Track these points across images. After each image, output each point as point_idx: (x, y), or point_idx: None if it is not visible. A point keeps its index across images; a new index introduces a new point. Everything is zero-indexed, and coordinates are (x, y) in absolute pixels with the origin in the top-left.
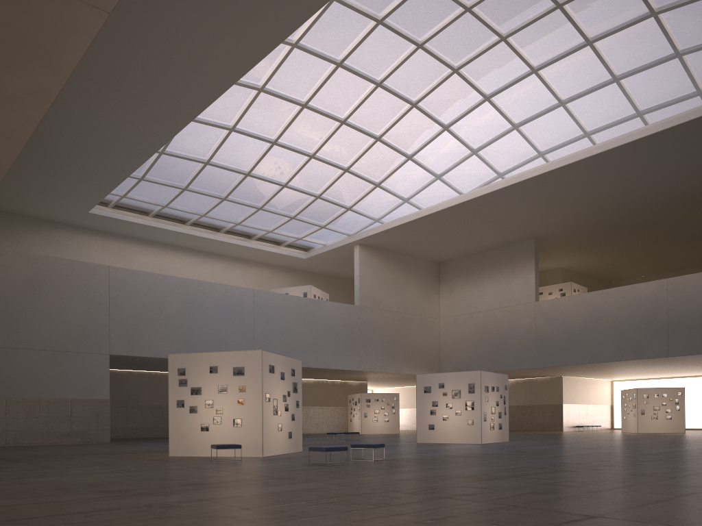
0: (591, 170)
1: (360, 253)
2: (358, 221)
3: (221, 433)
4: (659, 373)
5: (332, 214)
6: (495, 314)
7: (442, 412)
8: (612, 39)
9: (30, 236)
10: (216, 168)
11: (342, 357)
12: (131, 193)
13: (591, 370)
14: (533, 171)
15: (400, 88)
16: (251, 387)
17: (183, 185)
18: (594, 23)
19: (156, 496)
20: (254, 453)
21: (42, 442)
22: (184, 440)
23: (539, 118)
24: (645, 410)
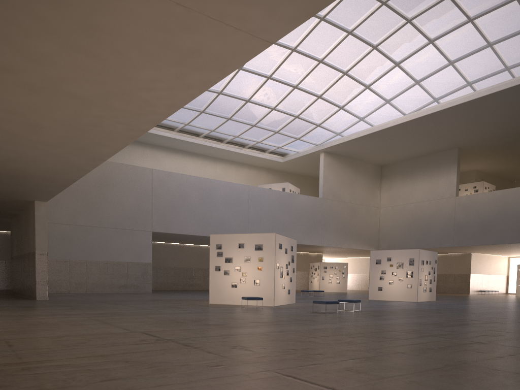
0: (509, 97)
1: (324, 158)
2: (324, 134)
3: (245, 289)
4: None
5: (306, 129)
6: (423, 205)
7: (388, 278)
8: None
9: None
10: (226, 96)
11: (309, 235)
12: None
13: (495, 249)
14: (464, 98)
15: (365, 34)
16: (267, 258)
17: (201, 109)
18: None
19: (245, 328)
20: (268, 303)
21: (108, 291)
22: (220, 293)
23: (470, 56)
24: None
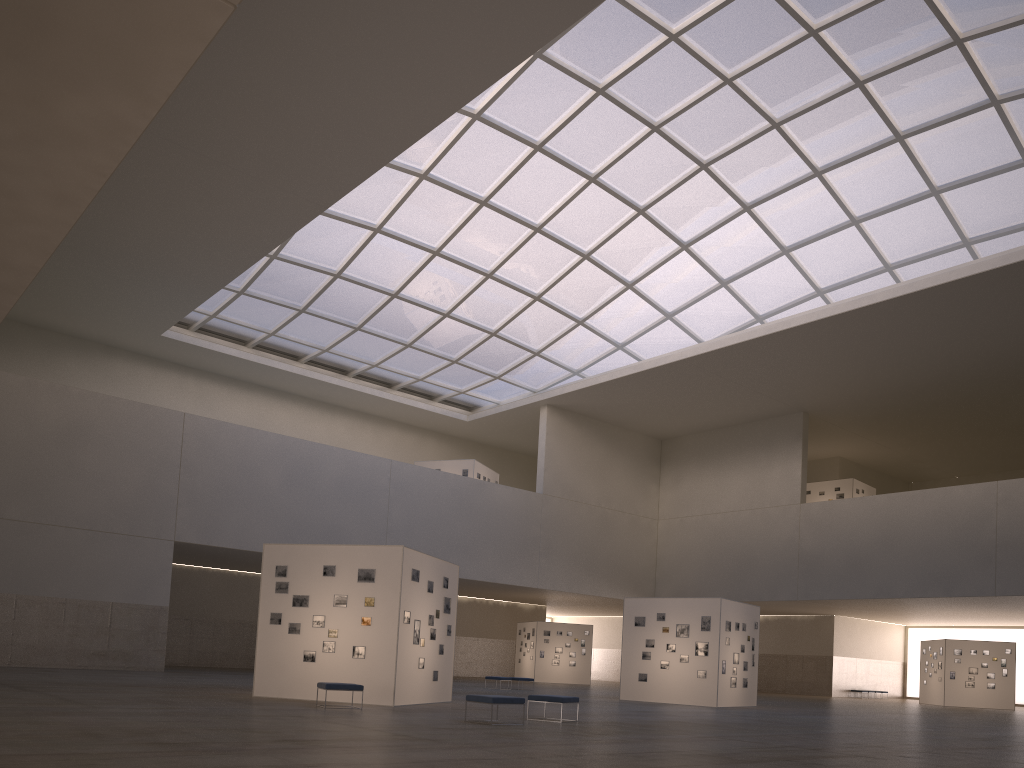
0: (893, 319)
1: (548, 417)
2: (549, 372)
3: (333, 666)
4: (977, 619)
5: (512, 360)
6: (740, 518)
7: (660, 656)
8: (933, 135)
9: (74, 364)
10: (350, 283)
11: (513, 566)
12: (224, 312)
13: (878, 609)
14: (809, 315)
15: (623, 186)
16: (383, 600)
17: (300, 306)
18: (907, 111)
19: (237, 755)
20: (381, 700)
21: (64, 663)
22: (277, 674)
23: (820, 241)
24: (956, 673)
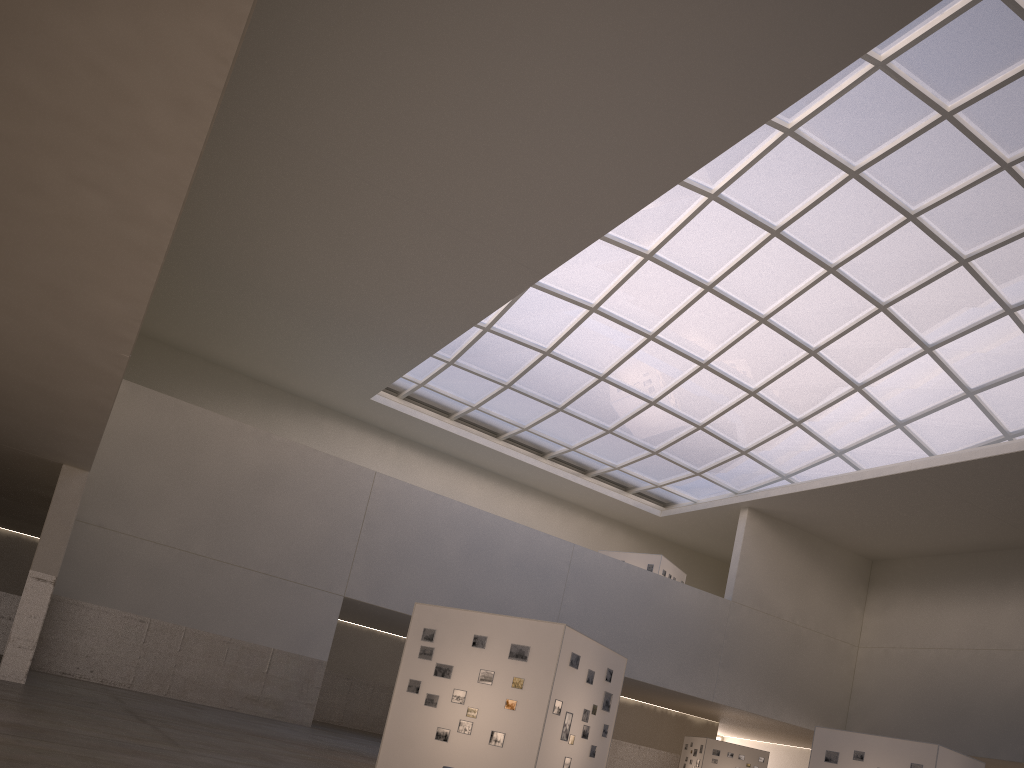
0: None
1: (748, 521)
2: (755, 474)
3: (466, 749)
4: None
5: (716, 457)
6: (958, 658)
7: None
8: None
9: (287, 419)
10: (558, 362)
11: (688, 674)
12: (432, 381)
13: None
14: None
15: (865, 279)
16: (533, 683)
17: (506, 381)
18: None
19: None
20: None
21: (216, 702)
22: (405, 748)
23: None
24: None
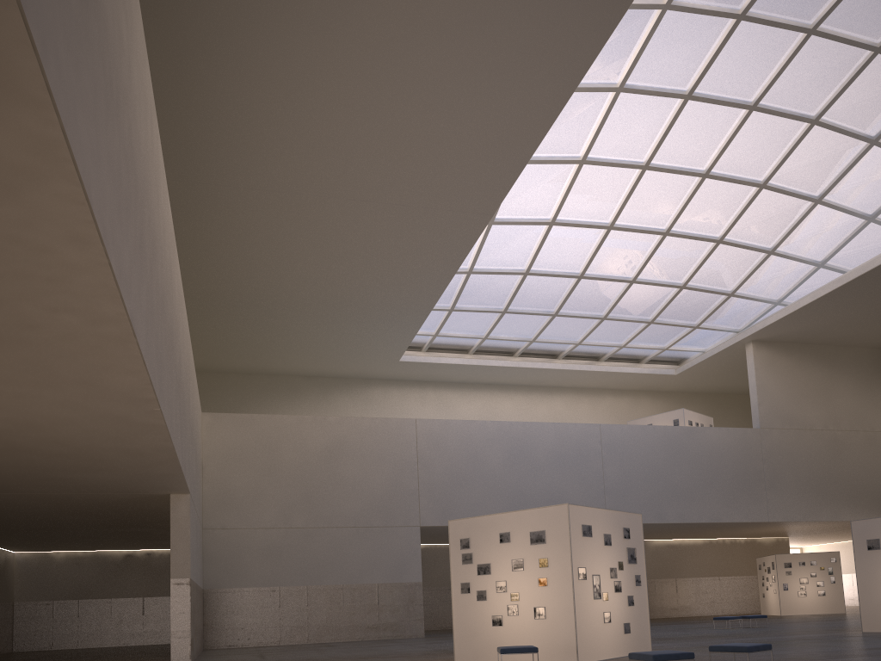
0: None
1: (755, 353)
2: (748, 309)
3: (518, 628)
4: None
5: (707, 307)
6: None
7: None
8: None
9: (342, 399)
10: (539, 277)
11: (738, 504)
12: (443, 329)
13: None
14: None
15: (788, 102)
16: (555, 559)
17: (502, 308)
18: None
19: None
20: (565, 658)
21: (346, 637)
22: (472, 639)
23: None
24: None
